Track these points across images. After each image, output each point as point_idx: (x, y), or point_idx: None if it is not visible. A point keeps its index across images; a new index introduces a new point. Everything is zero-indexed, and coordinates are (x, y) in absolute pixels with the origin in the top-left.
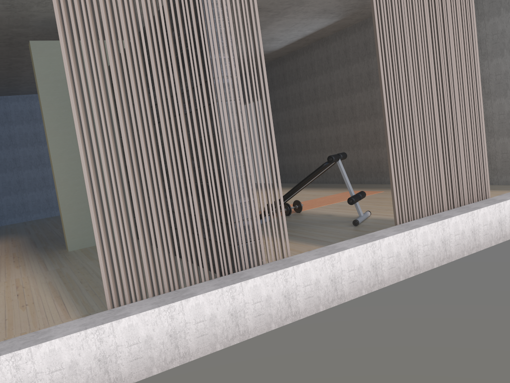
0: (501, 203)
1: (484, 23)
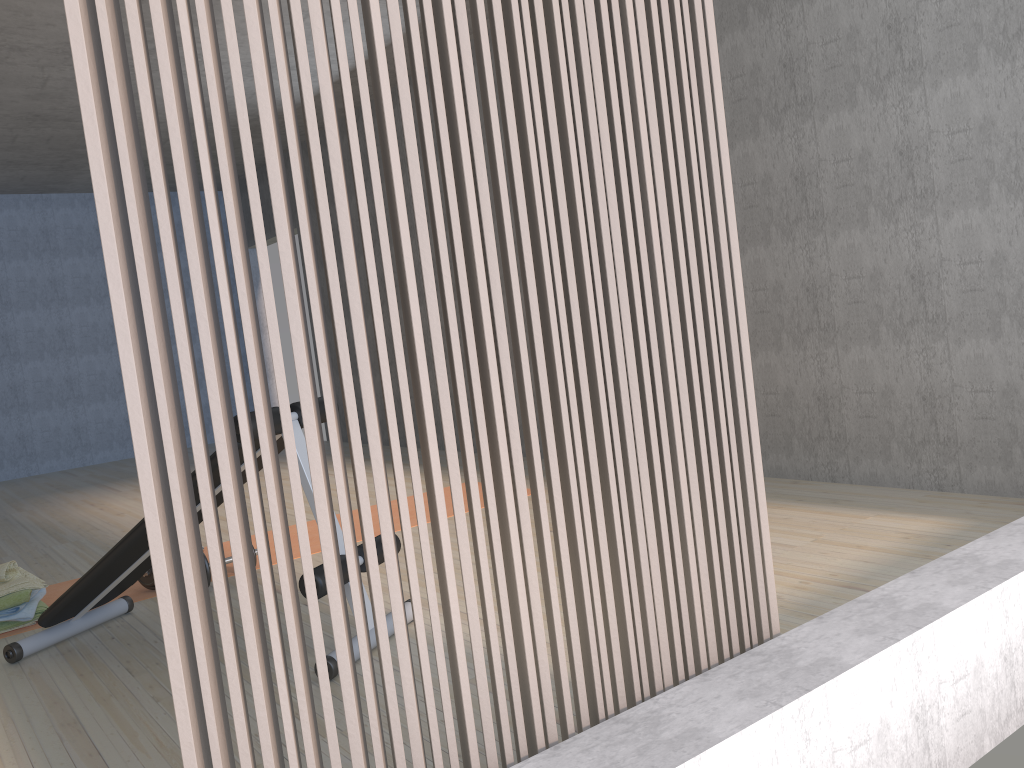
0: (812, 695)
1: (801, 11)
